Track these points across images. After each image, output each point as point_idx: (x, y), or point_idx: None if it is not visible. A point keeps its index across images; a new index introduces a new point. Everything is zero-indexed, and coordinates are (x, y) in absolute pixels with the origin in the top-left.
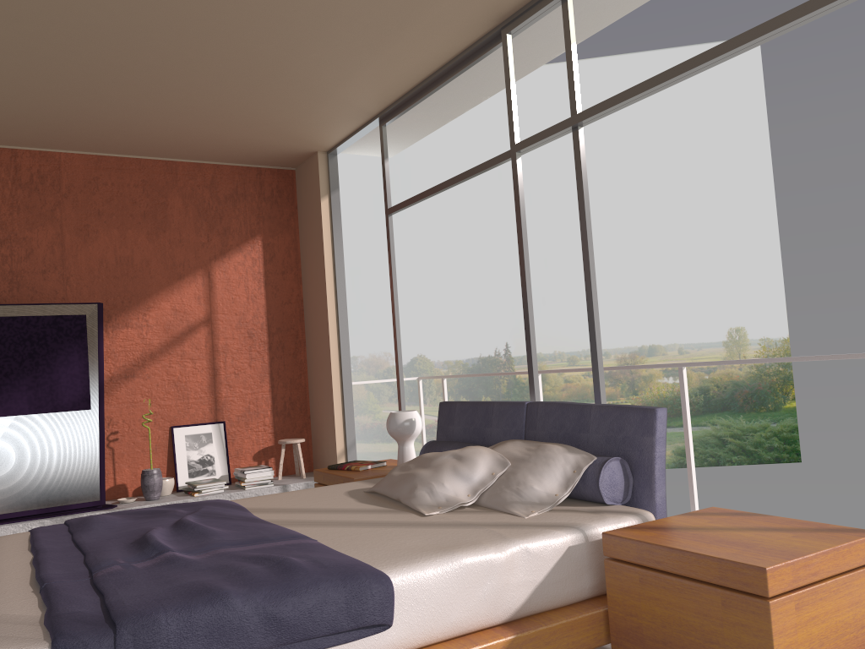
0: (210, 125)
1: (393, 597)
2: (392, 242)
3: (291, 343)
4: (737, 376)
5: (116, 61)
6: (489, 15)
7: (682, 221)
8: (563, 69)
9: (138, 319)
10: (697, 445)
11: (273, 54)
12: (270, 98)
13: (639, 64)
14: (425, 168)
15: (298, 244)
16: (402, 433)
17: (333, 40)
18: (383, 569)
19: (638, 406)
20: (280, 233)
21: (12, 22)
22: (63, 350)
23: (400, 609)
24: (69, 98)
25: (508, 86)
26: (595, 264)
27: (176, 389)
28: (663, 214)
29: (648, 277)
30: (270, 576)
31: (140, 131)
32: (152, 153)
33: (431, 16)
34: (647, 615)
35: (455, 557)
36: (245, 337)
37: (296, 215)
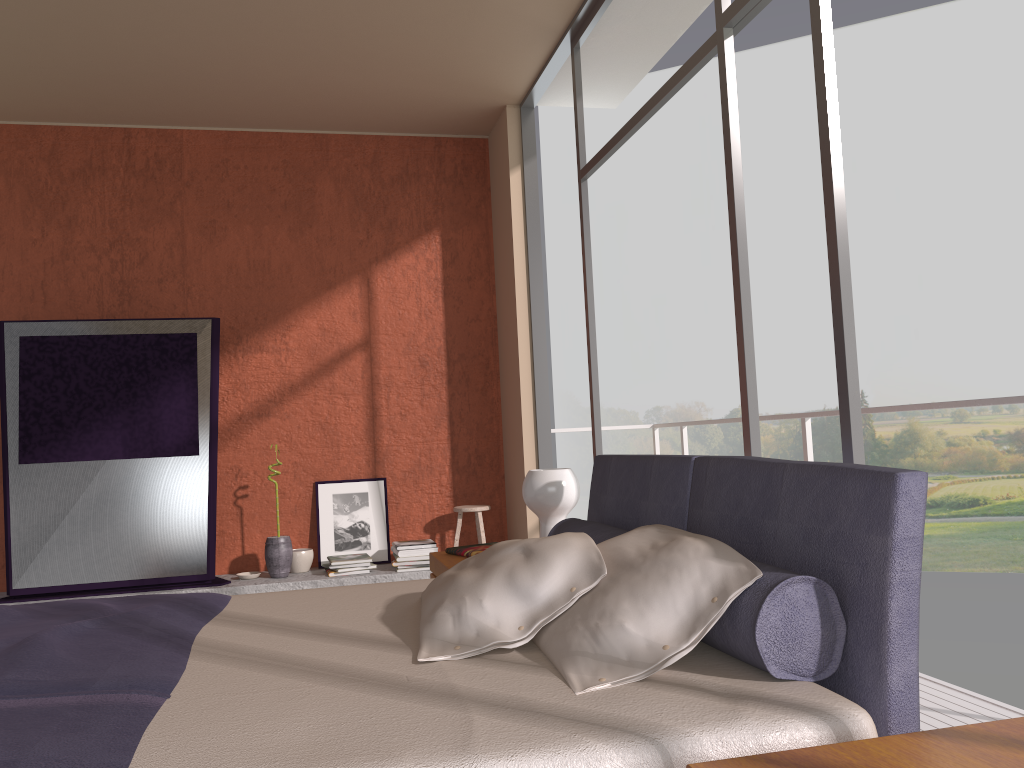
0: (342, 71)
1: None
2: (586, 219)
3: (479, 375)
4: None
5: None
6: None
7: None
8: (949, 12)
9: (276, 340)
10: None
11: None
12: (399, 15)
13: None
14: (750, 163)
15: (491, 240)
16: (541, 505)
17: None
18: None
19: (865, 468)
20: (466, 225)
21: None
22: (167, 378)
23: None
24: (144, 42)
25: None
26: (995, 281)
27: (322, 434)
28: None
29: None
30: None
31: (259, 89)
32: (293, 123)
33: None
34: None
35: None
36: (415, 366)
37: (489, 199)
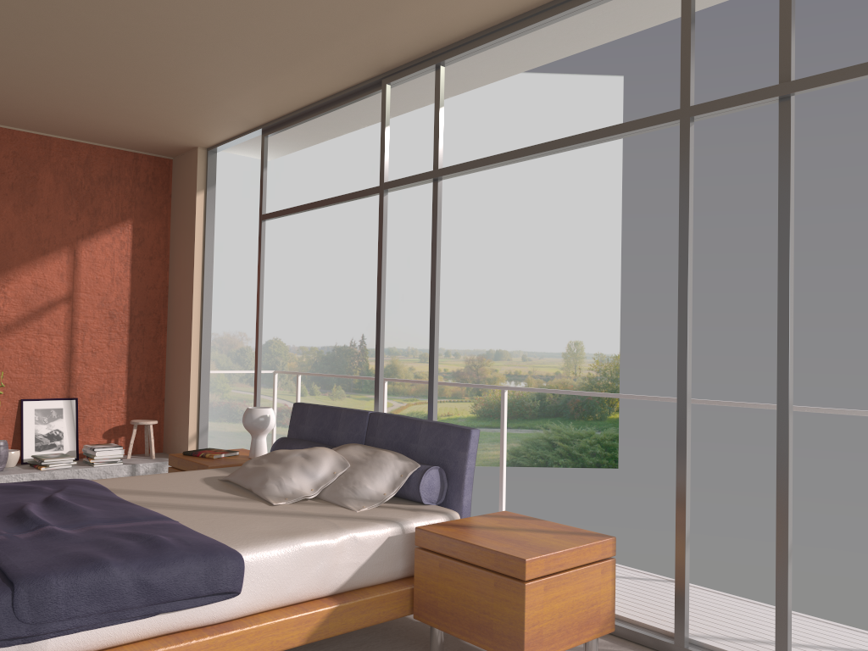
0: (94, 112)
1: (243, 570)
2: (263, 246)
3: (153, 327)
4: (571, 386)
5: (8, 47)
6: (373, 66)
7: (538, 237)
8: None
9: None
10: (529, 447)
11: (168, 65)
12: (159, 98)
13: (515, 84)
14: (299, 153)
15: (169, 232)
16: (257, 428)
17: (228, 63)
18: (237, 548)
19: (458, 426)
20: (152, 219)
21: None
22: None
23: (248, 581)
24: None
25: (383, 130)
26: (454, 267)
27: (29, 363)
28: (522, 228)
29: (502, 286)
30: (143, 550)
31: (19, 107)
32: (27, 126)
33: (321, 59)
34: (442, 592)
35: (297, 541)
36: (106, 317)
37: (170, 203)
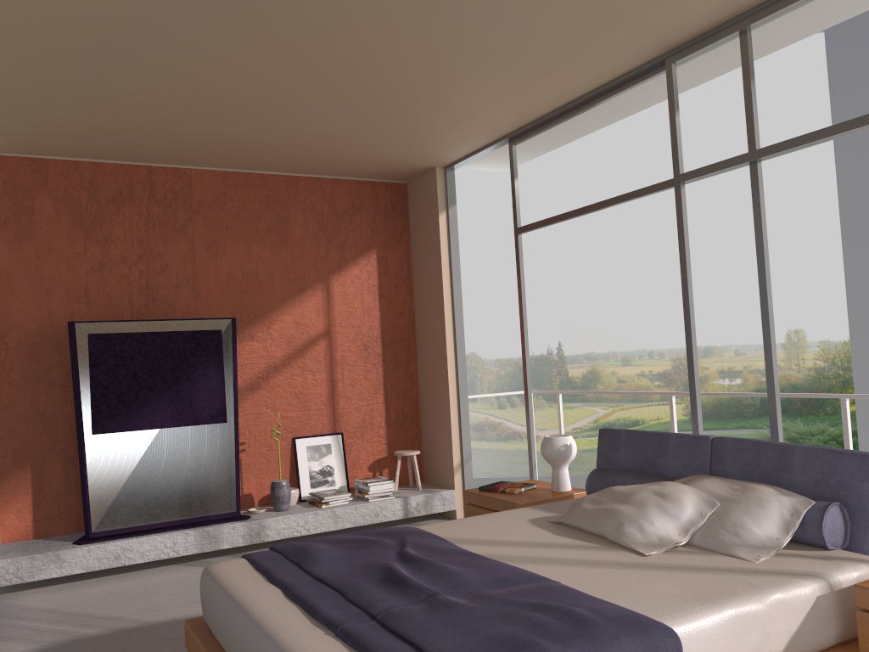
0: (343, 144)
1: (682, 650)
2: (521, 260)
3: (404, 355)
4: (794, 378)
5: (280, 89)
6: (657, 46)
7: (740, 221)
8: None
9: (263, 332)
10: None
11: (432, 82)
12: (412, 120)
13: None
14: None
15: (410, 257)
16: (559, 458)
17: (495, 69)
18: (663, 620)
19: (854, 451)
20: (393, 246)
21: (198, 56)
22: (201, 364)
23: None
24: (221, 121)
25: (673, 116)
26: (650, 263)
27: (297, 401)
28: (721, 213)
29: (705, 277)
30: (569, 629)
31: (274, 149)
32: (277, 168)
33: (600, 47)
34: None
35: (724, 608)
36: (361, 349)
37: (408, 228)
